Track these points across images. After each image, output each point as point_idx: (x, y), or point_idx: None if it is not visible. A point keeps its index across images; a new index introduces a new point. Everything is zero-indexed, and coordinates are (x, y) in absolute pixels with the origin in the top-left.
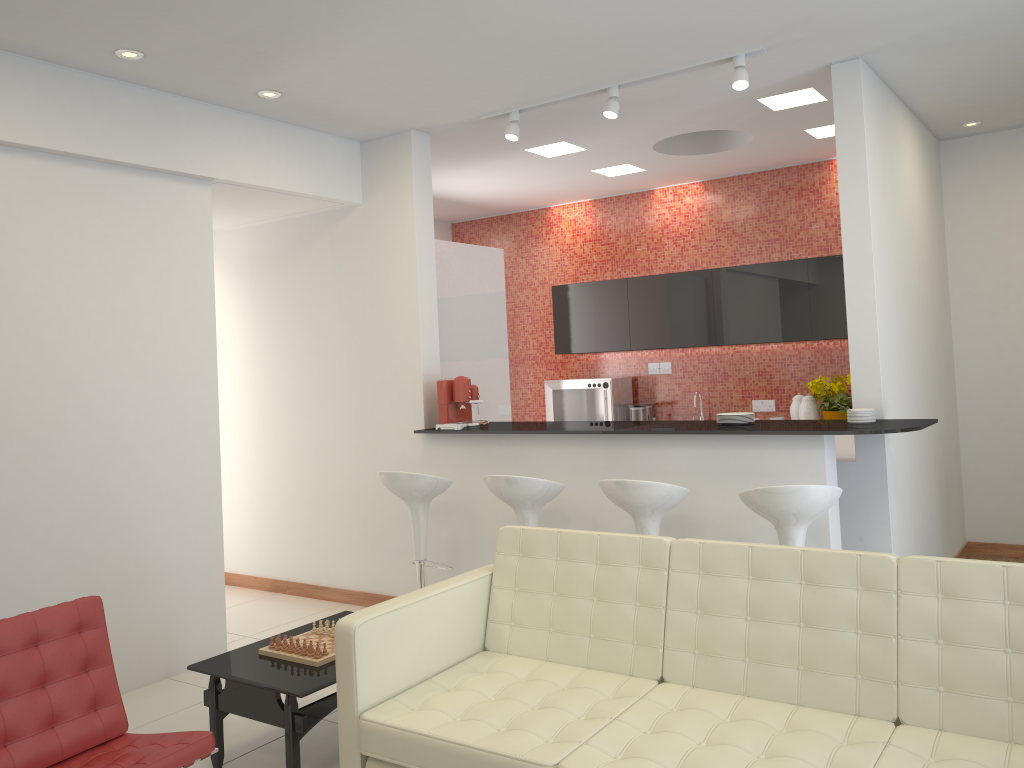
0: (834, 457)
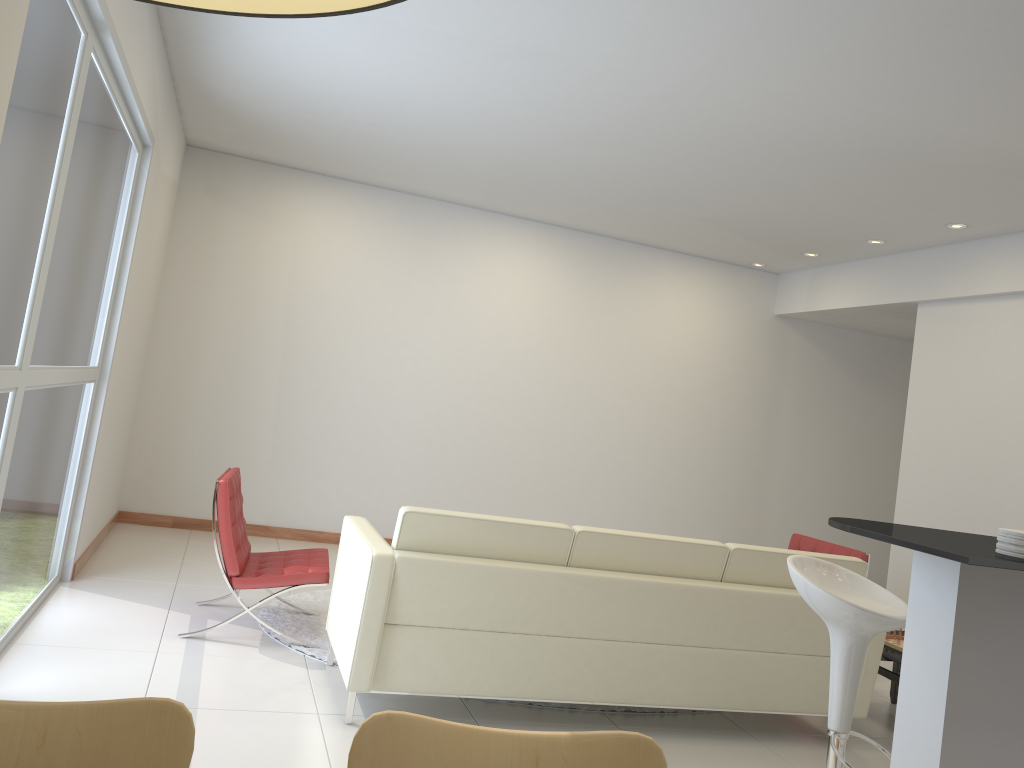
0: (949, 590)
